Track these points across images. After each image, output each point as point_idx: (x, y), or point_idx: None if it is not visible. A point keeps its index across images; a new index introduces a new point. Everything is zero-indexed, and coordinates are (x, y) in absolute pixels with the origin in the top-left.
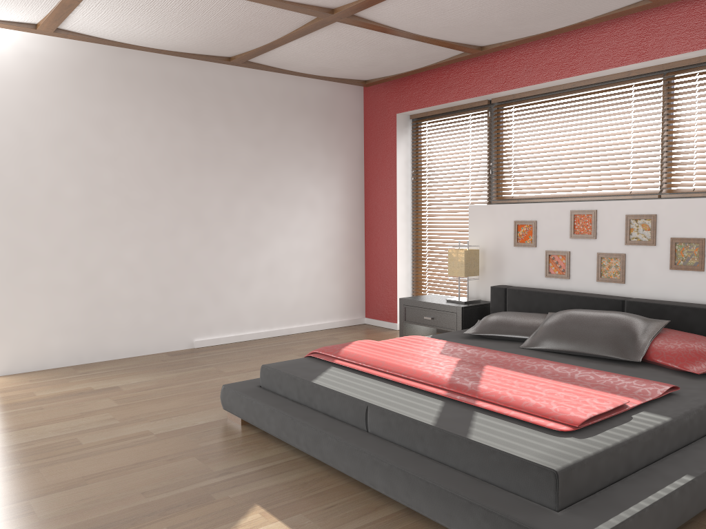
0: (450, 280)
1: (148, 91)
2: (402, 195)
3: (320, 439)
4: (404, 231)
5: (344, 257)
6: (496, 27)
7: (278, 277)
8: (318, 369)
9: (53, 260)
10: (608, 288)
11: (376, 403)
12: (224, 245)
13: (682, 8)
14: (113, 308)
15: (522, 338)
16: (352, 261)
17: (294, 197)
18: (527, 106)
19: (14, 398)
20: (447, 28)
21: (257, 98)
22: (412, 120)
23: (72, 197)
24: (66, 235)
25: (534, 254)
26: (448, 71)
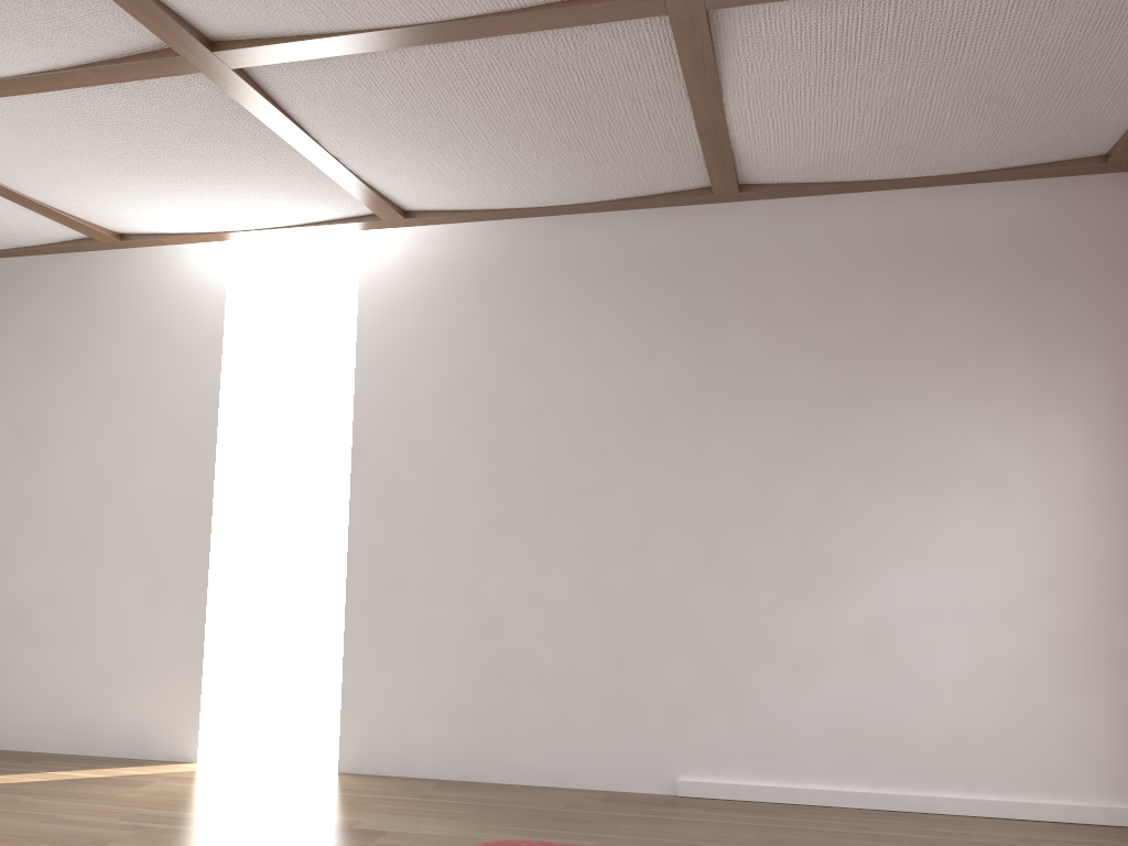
0: None
1: (602, 287)
2: None
3: None
4: None
5: (1114, 628)
6: None
7: (896, 661)
8: None
9: (433, 586)
10: None
11: None
12: (752, 577)
13: None
14: (522, 685)
15: None
16: None
17: (940, 469)
18: None
19: (255, 810)
20: None
21: (834, 260)
22: None
23: (467, 480)
24: (455, 546)
25: None
26: None
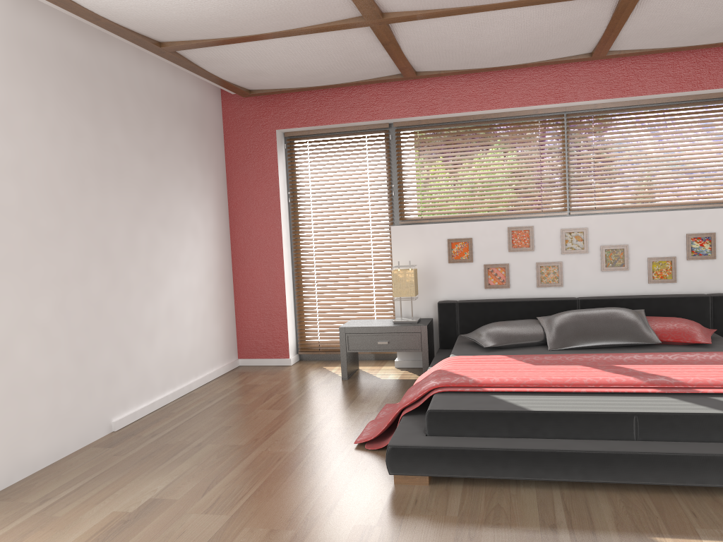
0: (350, 304)
1: (48, 73)
2: (284, 219)
3: (610, 460)
4: (287, 257)
5: (220, 292)
6: (480, 58)
7: (176, 322)
8: (492, 400)
9: None
10: (547, 292)
11: (642, 411)
12: (130, 287)
13: (591, 65)
14: (29, 395)
15: (536, 342)
16: (226, 295)
17: (182, 222)
18: (435, 132)
19: None
20: (445, 51)
21: (146, 98)
22: (285, 137)
23: None
24: None
25: (471, 269)
26: (348, 91)
